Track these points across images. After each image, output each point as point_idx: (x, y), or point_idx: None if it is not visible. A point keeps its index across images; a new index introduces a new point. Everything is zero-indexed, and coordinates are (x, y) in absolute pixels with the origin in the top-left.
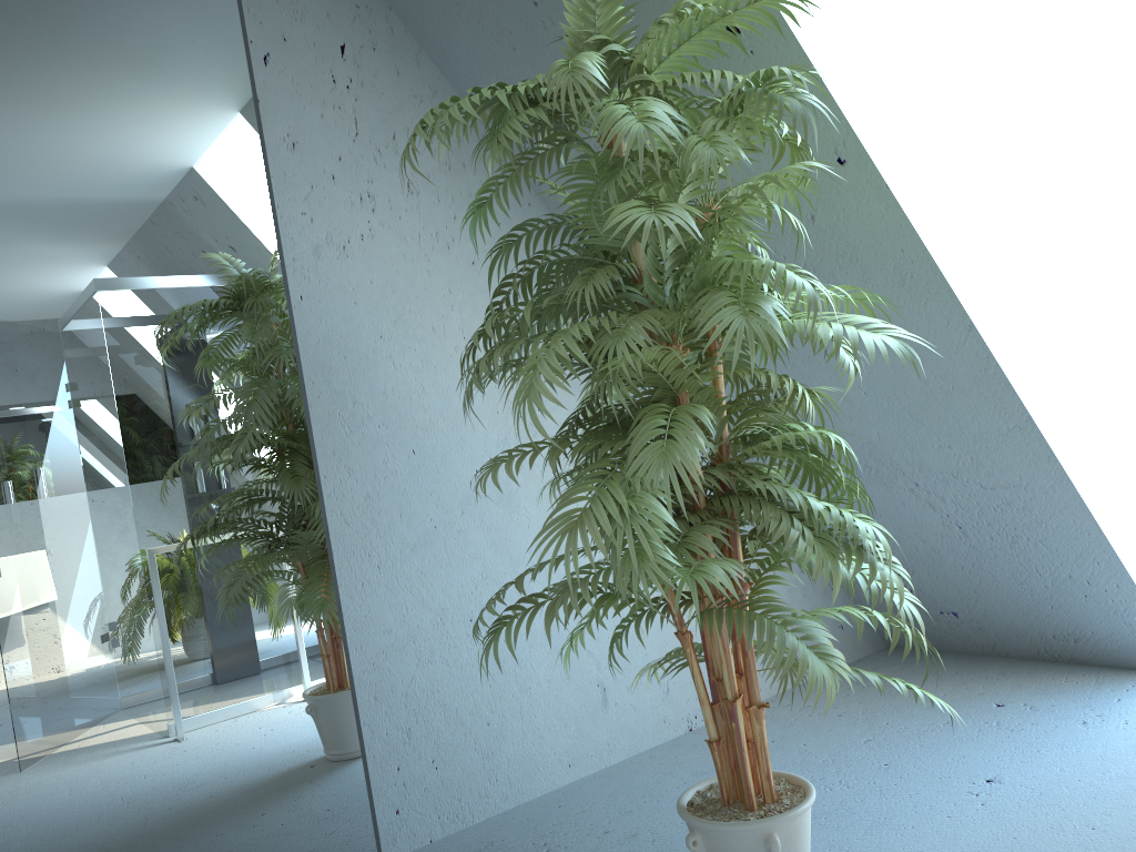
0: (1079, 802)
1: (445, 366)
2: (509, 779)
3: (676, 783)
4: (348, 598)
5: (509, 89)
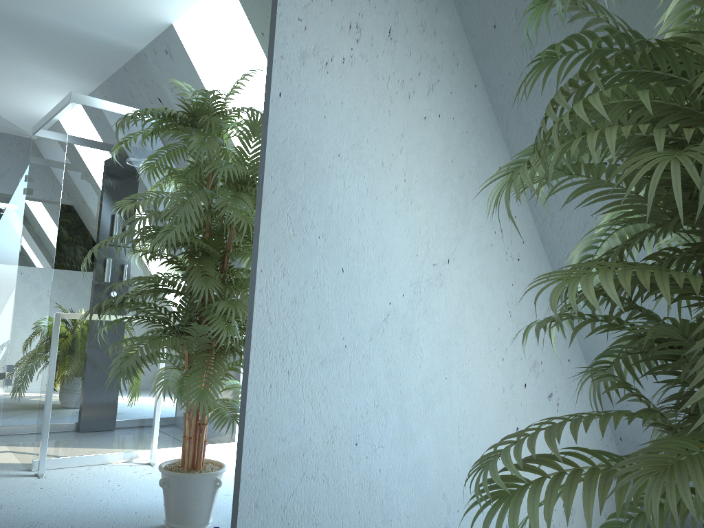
0: None
1: (384, 200)
2: None
3: None
4: (254, 397)
5: None
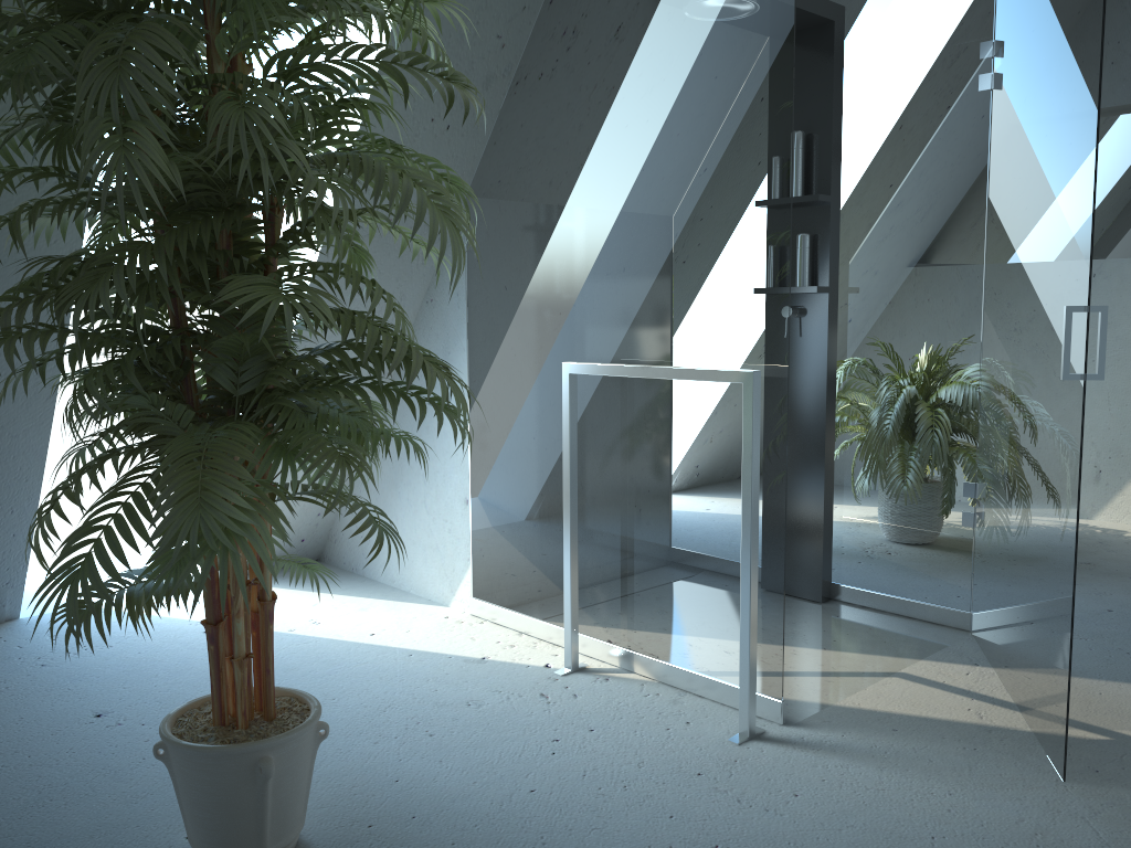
0: (196, 692)
1: None
2: None
3: None
4: None
5: None
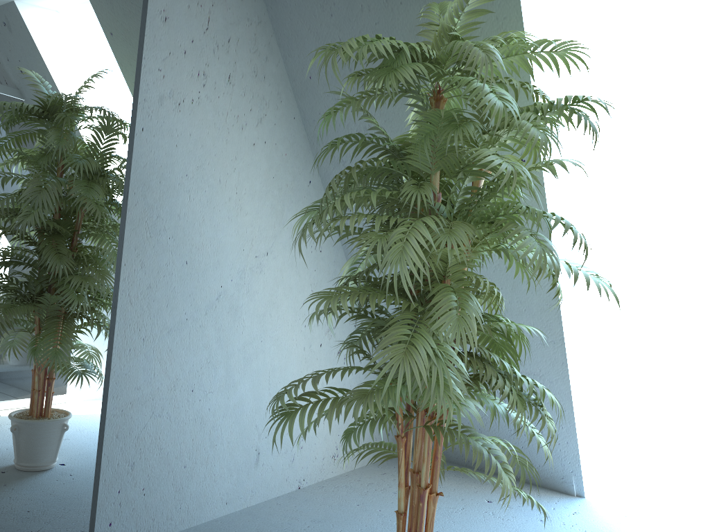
0: None
1: (220, 209)
2: (188, 508)
3: (302, 526)
4: (118, 358)
5: (414, 45)
